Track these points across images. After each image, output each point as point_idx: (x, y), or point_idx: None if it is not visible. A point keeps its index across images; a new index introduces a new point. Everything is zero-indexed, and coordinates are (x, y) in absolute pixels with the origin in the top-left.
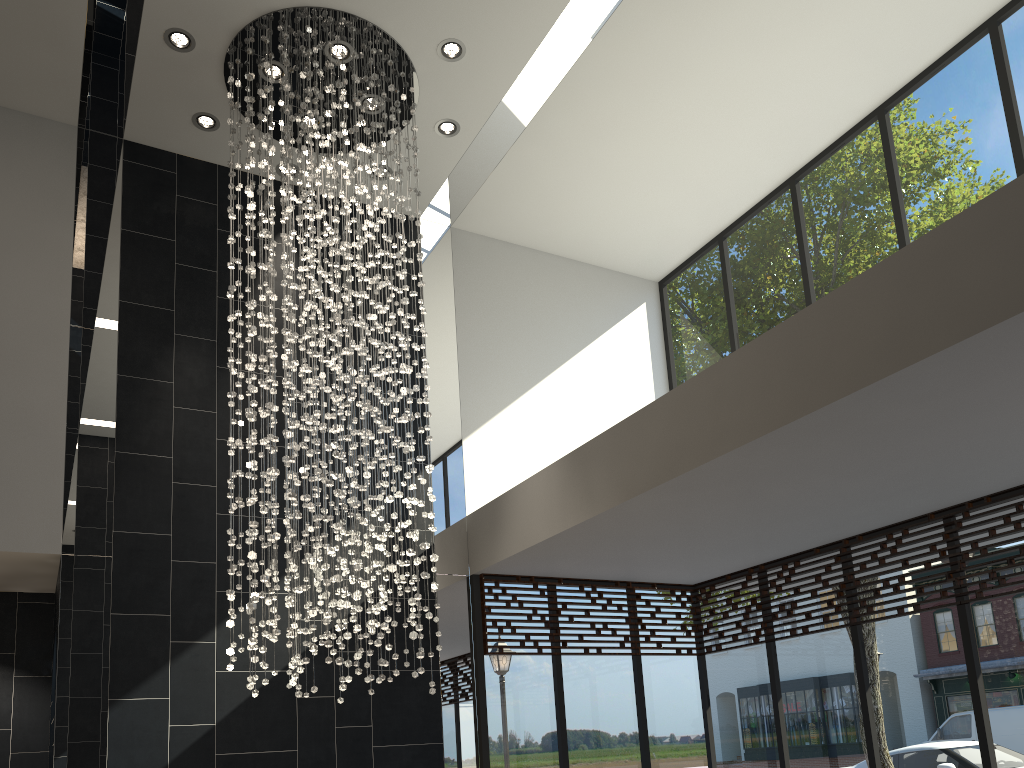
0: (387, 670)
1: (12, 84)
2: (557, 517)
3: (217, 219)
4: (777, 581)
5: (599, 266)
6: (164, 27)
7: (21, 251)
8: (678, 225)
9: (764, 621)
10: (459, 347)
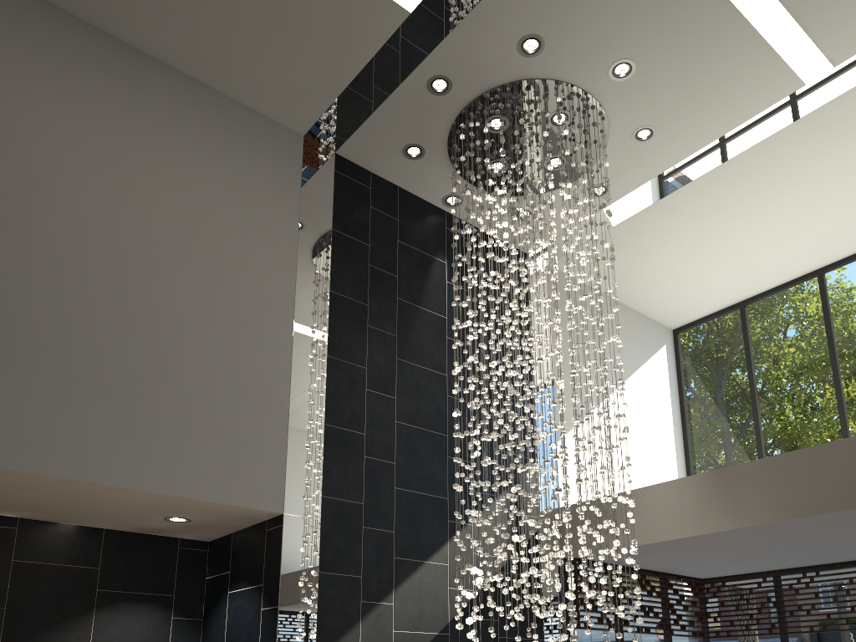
0: (510, 637)
1: (272, 92)
2: (692, 522)
3: (398, 232)
4: (794, 585)
5: (638, 311)
6: (434, 73)
7: (260, 236)
8: (716, 290)
9: (781, 616)
10: (554, 364)
